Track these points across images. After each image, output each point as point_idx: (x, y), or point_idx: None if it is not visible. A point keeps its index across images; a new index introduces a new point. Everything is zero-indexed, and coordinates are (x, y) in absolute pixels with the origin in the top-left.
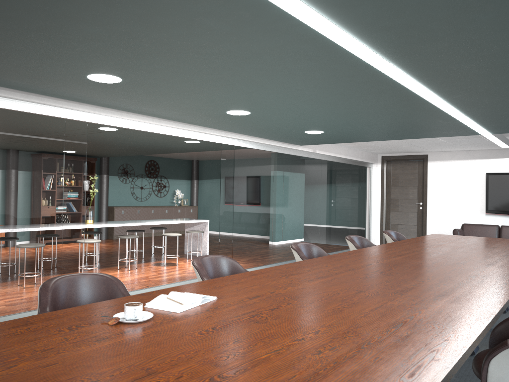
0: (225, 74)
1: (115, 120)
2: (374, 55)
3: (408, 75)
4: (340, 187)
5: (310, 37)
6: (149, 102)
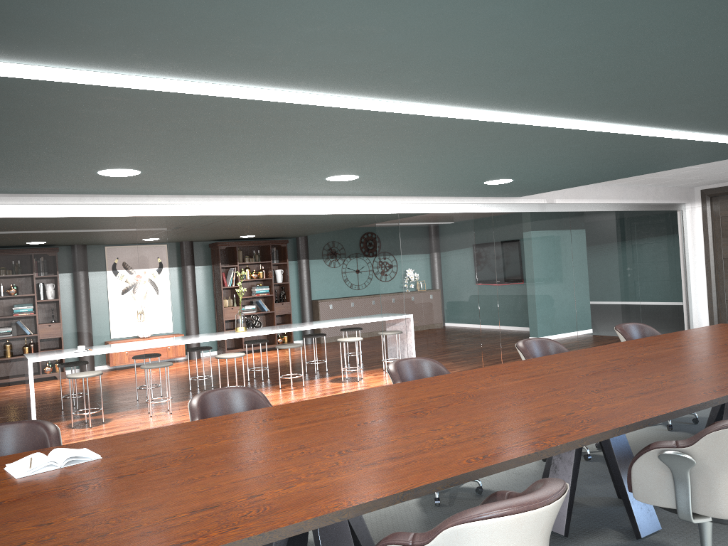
0: (230, 148)
1: (202, 207)
2: (352, 102)
3: (463, 109)
4: (614, 250)
5: (233, 101)
6: (217, 184)
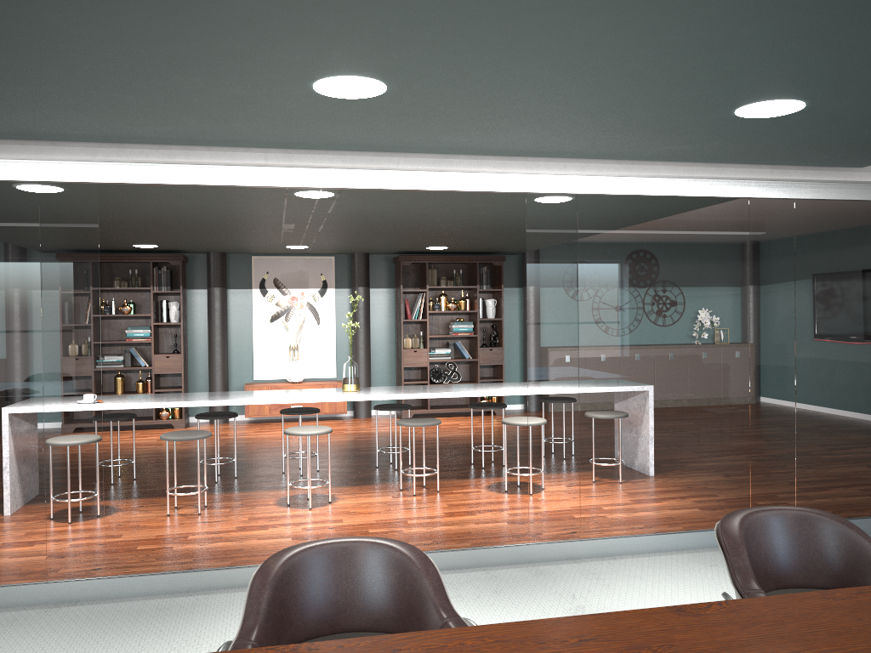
0: None
1: (166, 169)
2: None
3: None
4: None
5: None
6: (111, 108)
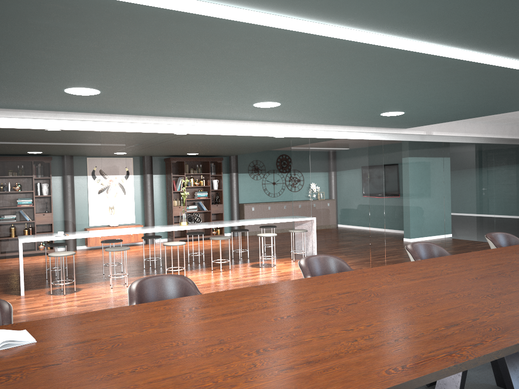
0: (172, 70)
1: (154, 126)
2: (281, 20)
3: (381, 34)
4: (476, 174)
5: (170, 15)
6: (165, 106)
